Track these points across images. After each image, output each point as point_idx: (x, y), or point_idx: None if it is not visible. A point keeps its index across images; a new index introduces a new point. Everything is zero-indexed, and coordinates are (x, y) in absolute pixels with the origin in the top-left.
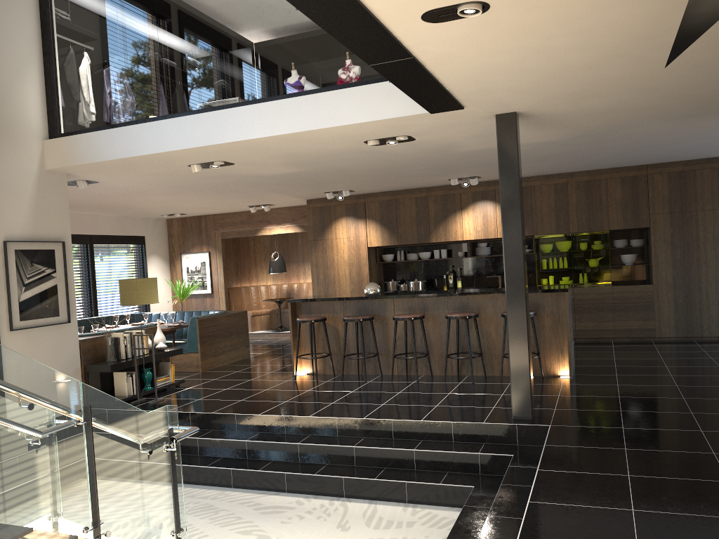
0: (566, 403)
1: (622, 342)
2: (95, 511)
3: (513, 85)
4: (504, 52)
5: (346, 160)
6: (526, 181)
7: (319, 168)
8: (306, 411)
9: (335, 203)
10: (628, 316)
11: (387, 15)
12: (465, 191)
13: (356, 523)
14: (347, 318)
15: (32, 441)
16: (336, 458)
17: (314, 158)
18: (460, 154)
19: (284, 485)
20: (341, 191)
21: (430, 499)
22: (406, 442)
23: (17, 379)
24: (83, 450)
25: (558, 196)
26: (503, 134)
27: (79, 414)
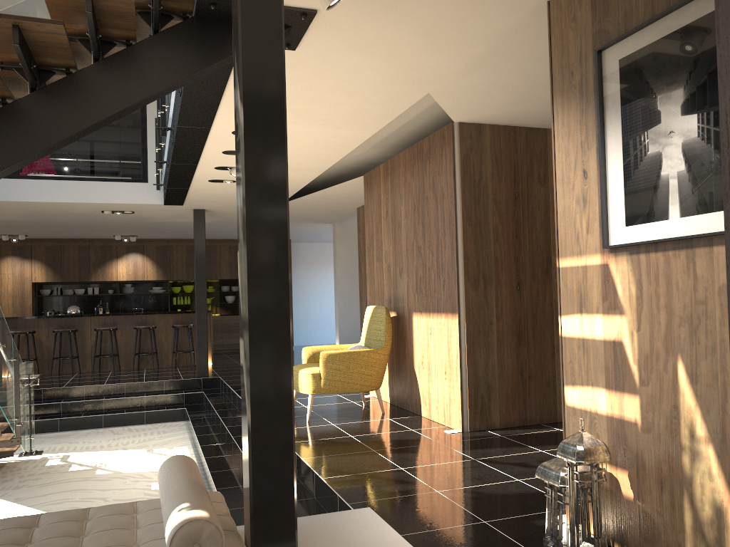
0: (219, 371)
1: (228, 352)
2: (18, 409)
3: (216, 200)
4: (226, 191)
5: (69, 217)
6: (167, 242)
7: (39, 219)
8: (55, 386)
9: (1, 243)
10: (231, 335)
11: (197, 178)
12: (121, 245)
13: (124, 432)
14: (58, 330)
15: (6, 364)
16: (90, 408)
17: (51, 214)
18: (147, 222)
19: (58, 426)
20: (18, 235)
21: (160, 419)
22: (136, 395)
23: (4, 329)
24: (13, 375)
25: (189, 254)
26: (198, 220)
27: (12, 355)
